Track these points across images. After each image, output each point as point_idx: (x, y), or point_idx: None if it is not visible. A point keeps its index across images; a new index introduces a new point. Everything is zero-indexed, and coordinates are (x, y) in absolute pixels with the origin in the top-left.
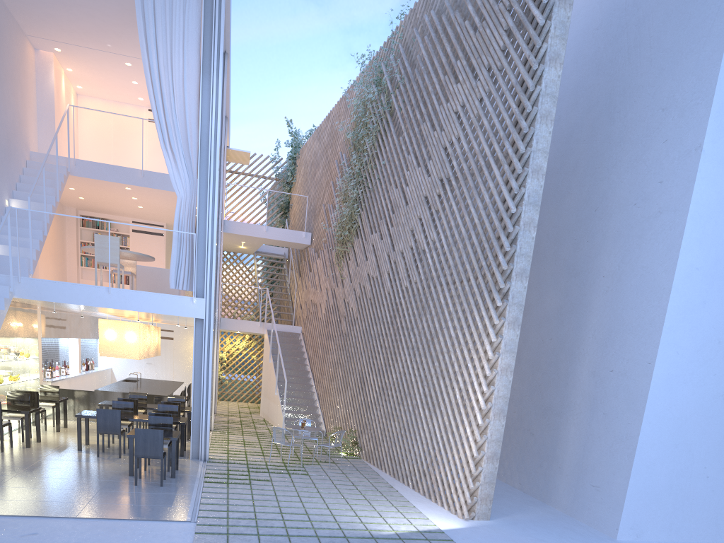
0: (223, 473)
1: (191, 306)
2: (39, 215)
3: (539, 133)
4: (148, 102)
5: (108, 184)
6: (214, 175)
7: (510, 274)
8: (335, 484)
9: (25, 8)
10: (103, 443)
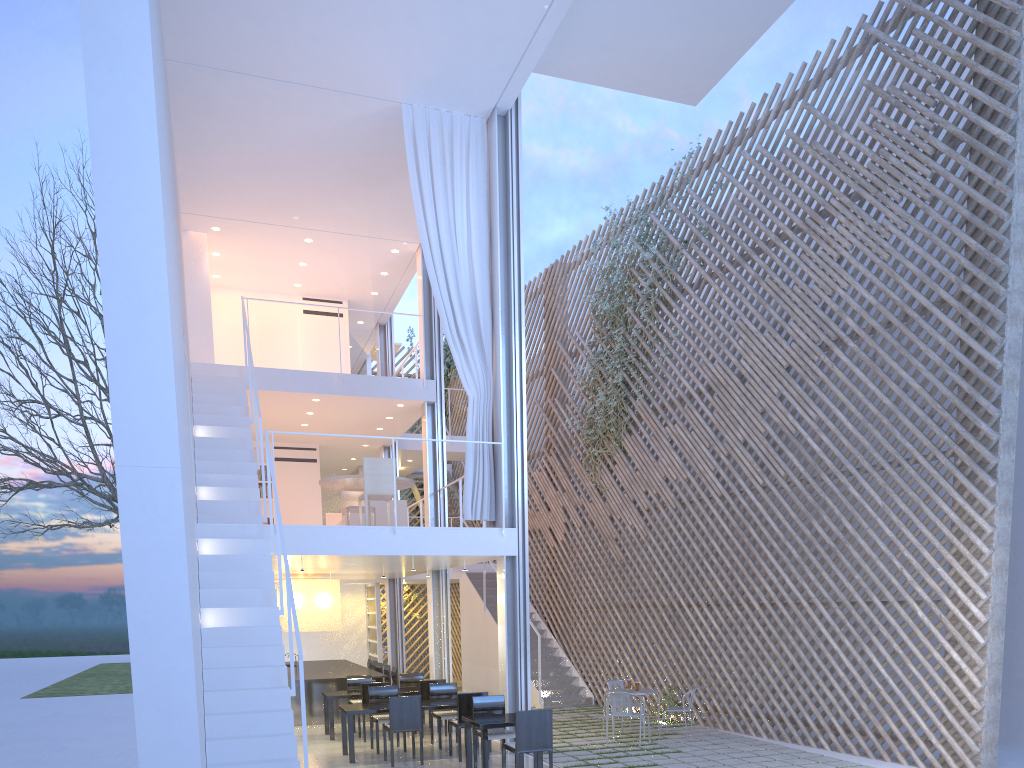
0: (586, 763)
1: (500, 540)
2: (240, 443)
3: (1014, 271)
4: (306, 289)
5: (291, 396)
6: (519, 365)
7: (994, 446)
8: (738, 758)
9: (202, 177)
10: (385, 747)
